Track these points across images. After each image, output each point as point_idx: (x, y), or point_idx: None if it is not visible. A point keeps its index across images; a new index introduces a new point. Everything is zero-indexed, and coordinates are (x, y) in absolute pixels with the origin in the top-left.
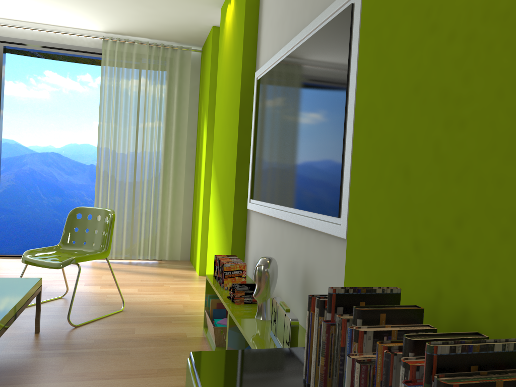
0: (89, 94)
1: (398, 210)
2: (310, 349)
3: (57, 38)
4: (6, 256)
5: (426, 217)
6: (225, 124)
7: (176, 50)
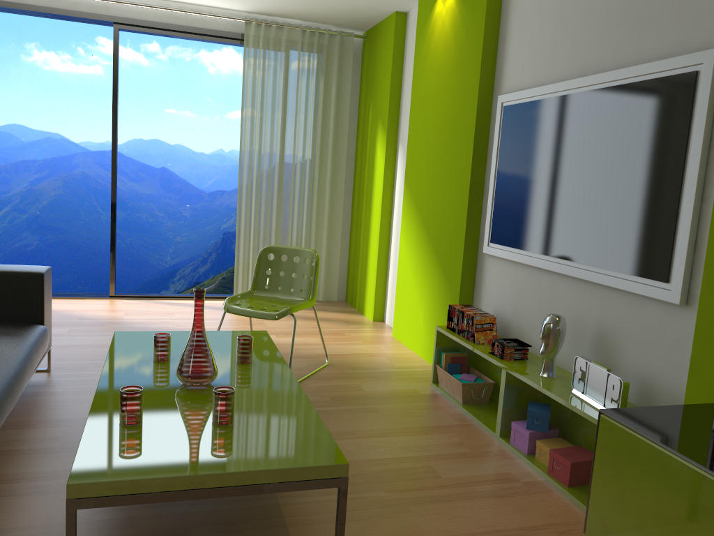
0: (157, 71)
1: None
2: None
3: (185, 19)
4: (130, 297)
5: None
6: (437, 147)
7: (334, 36)
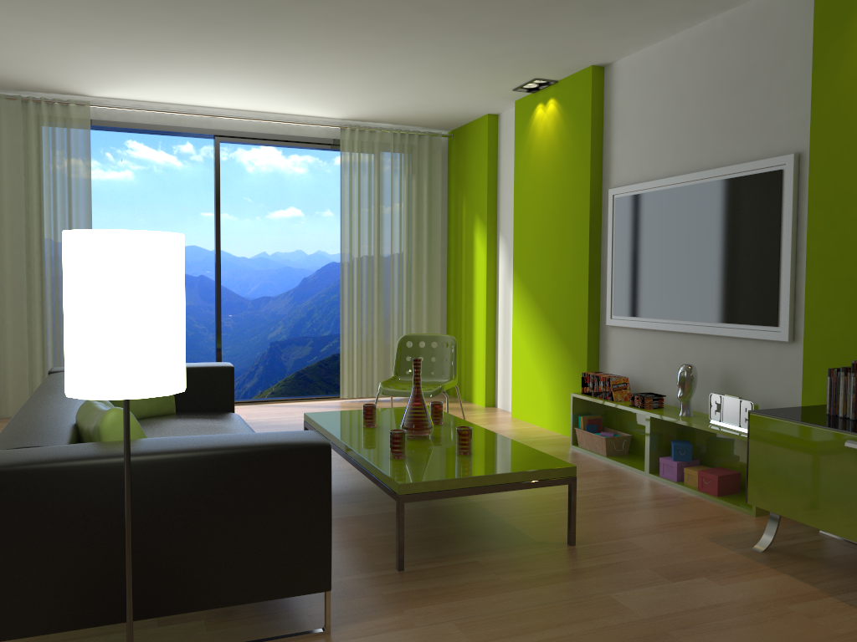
0: (192, 173)
1: None
2: (833, 396)
3: (282, 128)
4: (237, 403)
5: None
6: (549, 236)
7: (422, 136)
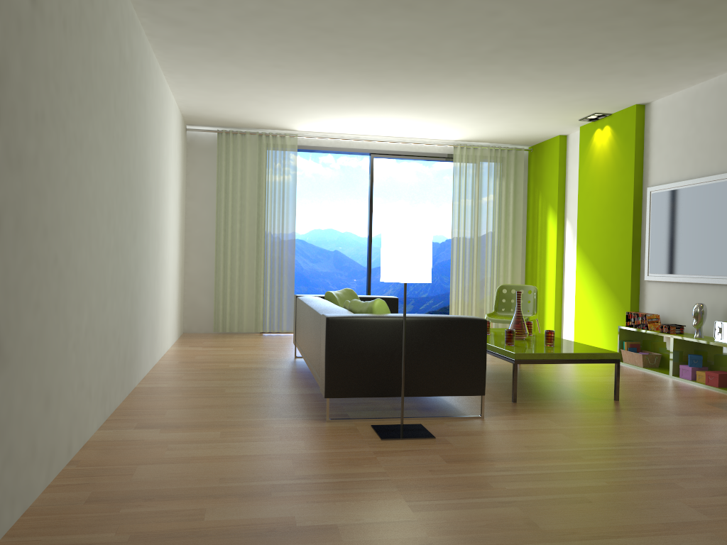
0: (331, 176)
1: None
2: None
3: (414, 147)
4: None
5: None
6: (604, 220)
7: (510, 151)
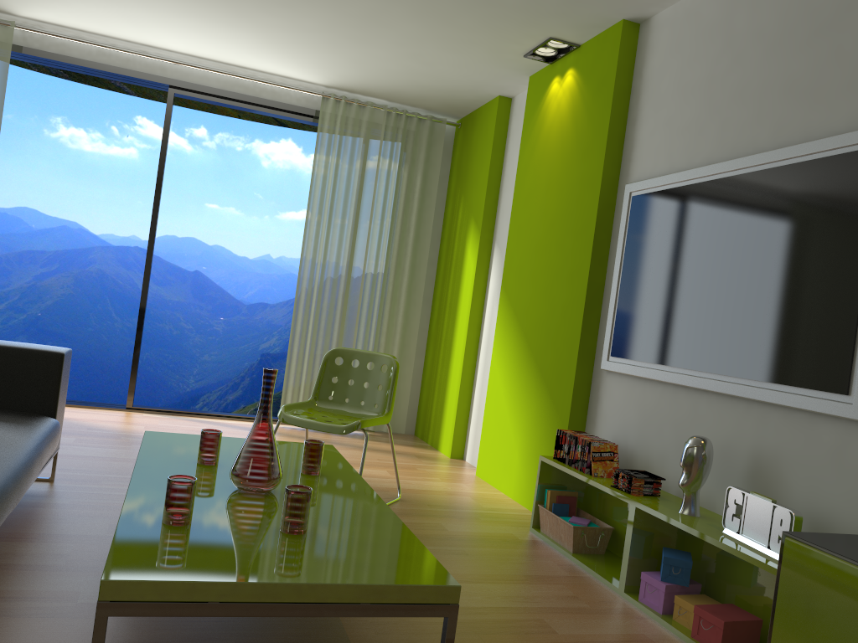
0: (202, 160)
1: None
2: None
3: (253, 88)
4: (151, 410)
5: None
6: (546, 245)
7: (423, 121)
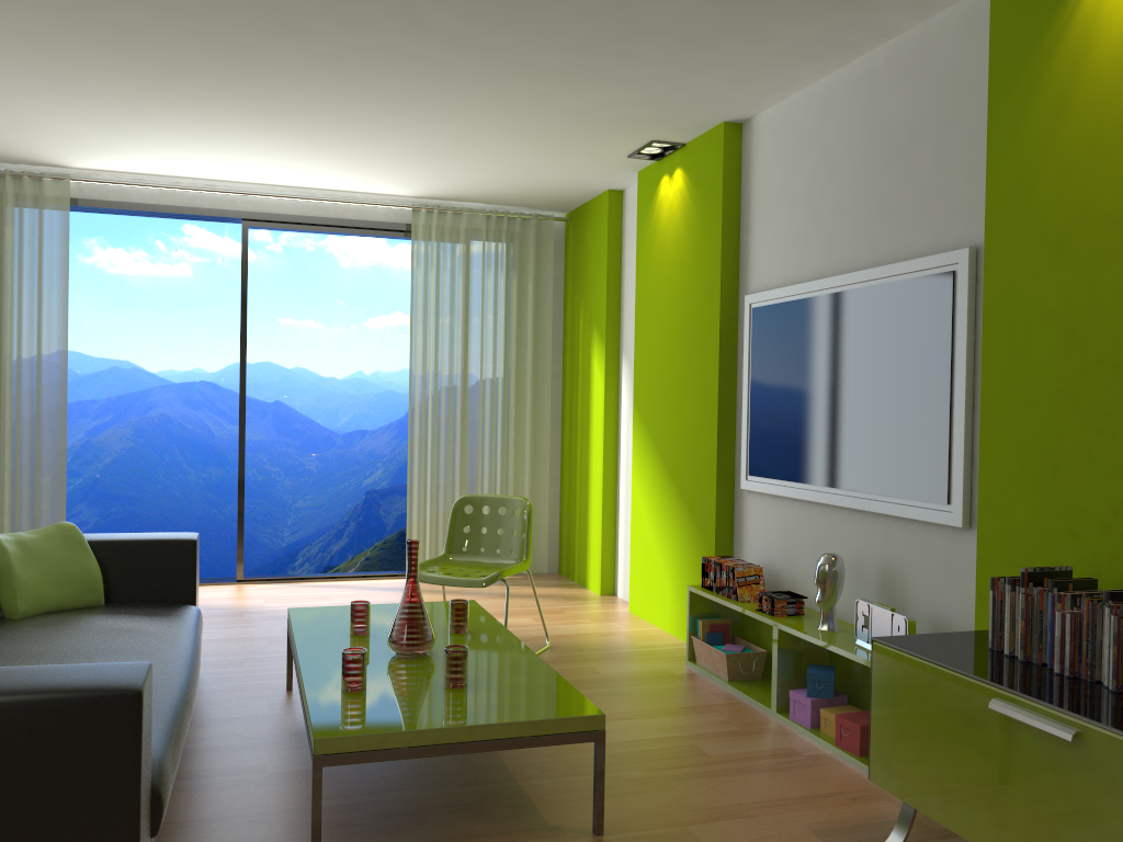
0: (268, 267)
1: (1048, 500)
2: (997, 621)
3: (334, 209)
4: (264, 580)
5: (1080, 507)
6: (674, 360)
7: (527, 220)
